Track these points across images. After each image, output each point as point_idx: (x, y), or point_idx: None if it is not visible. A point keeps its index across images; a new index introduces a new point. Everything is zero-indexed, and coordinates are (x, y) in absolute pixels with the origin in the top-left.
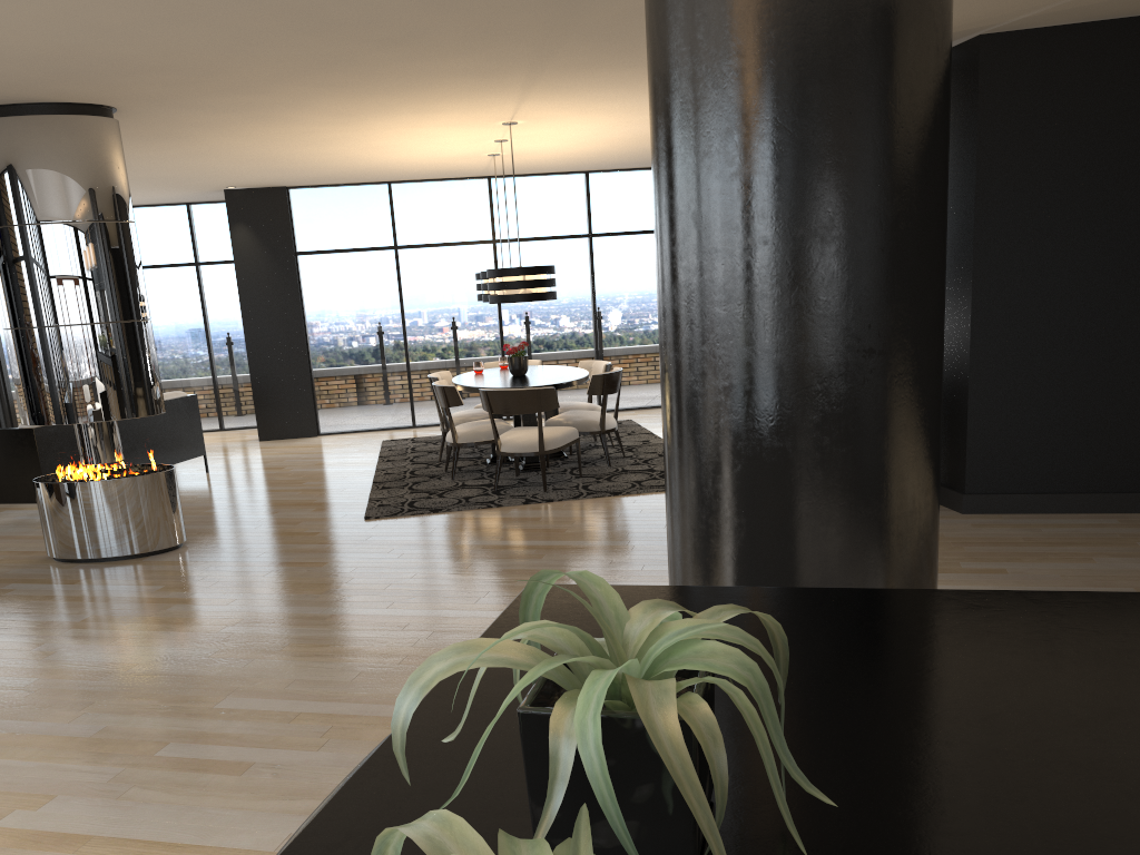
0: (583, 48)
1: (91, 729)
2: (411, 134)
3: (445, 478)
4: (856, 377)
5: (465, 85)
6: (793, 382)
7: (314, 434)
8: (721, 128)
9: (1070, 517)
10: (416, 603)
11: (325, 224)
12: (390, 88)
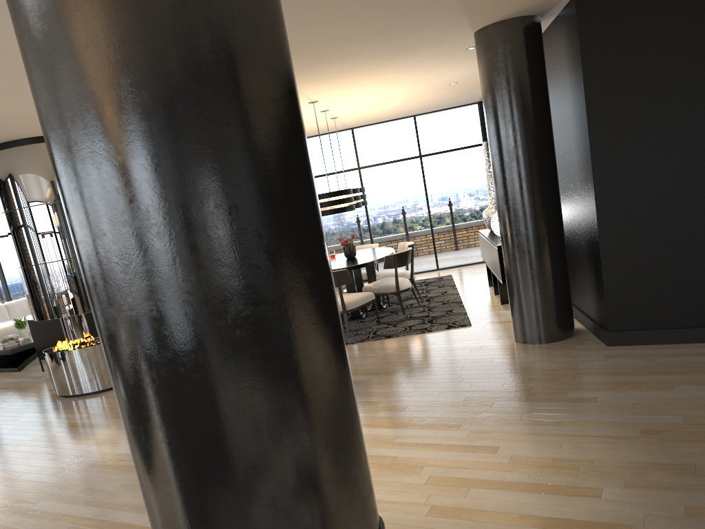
0: None
1: None
2: None
3: None
4: (197, 322)
5: None
6: (146, 330)
7: None
8: (62, 157)
9: (688, 346)
10: None
11: None
12: None
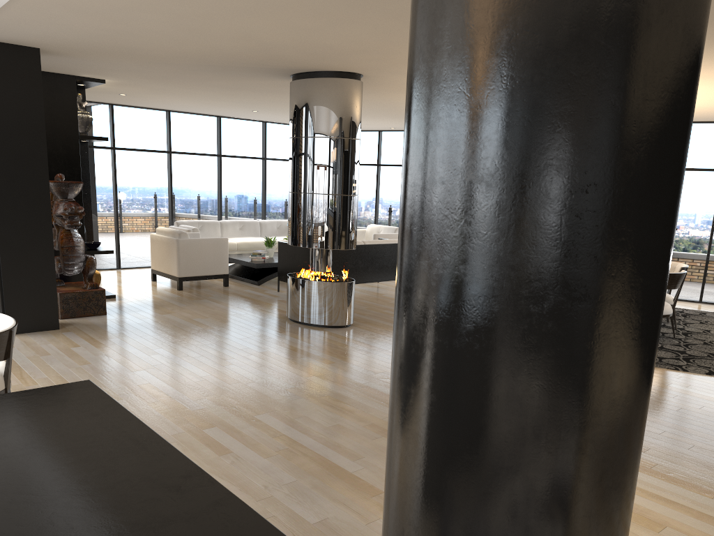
0: None
1: (197, 407)
2: None
3: None
4: (510, 301)
5: None
6: (453, 294)
7: None
8: (424, 92)
9: None
10: None
11: None
12: None
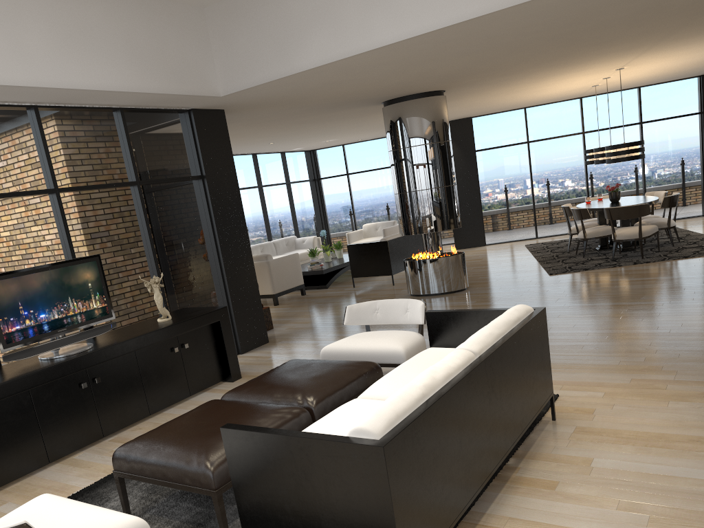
0: (690, 30)
1: None
2: (563, 81)
3: (578, 257)
4: None
5: (614, 55)
6: None
7: (483, 245)
8: None
9: None
10: (609, 301)
11: (490, 134)
12: (576, 62)
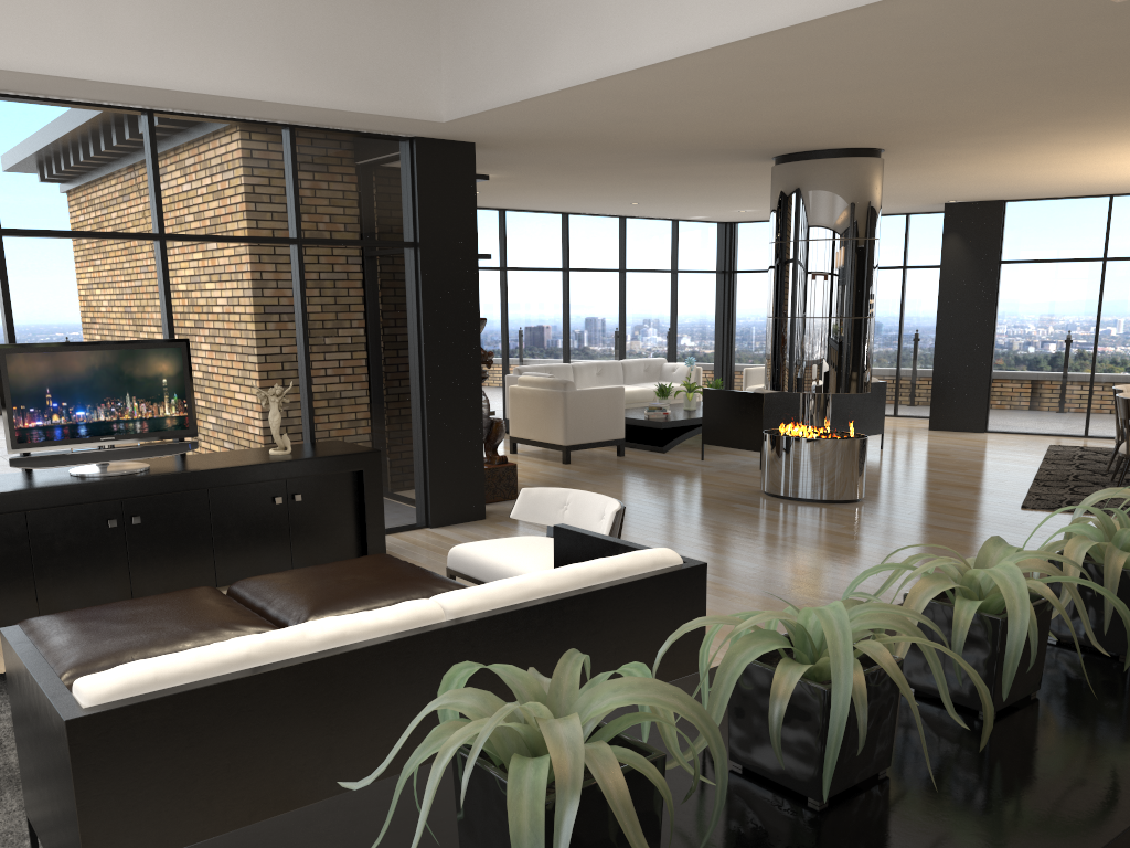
0: None
1: (798, 602)
2: None
3: (1109, 486)
4: None
5: None
6: None
7: (981, 430)
8: None
9: None
10: None
11: (1034, 235)
12: None
